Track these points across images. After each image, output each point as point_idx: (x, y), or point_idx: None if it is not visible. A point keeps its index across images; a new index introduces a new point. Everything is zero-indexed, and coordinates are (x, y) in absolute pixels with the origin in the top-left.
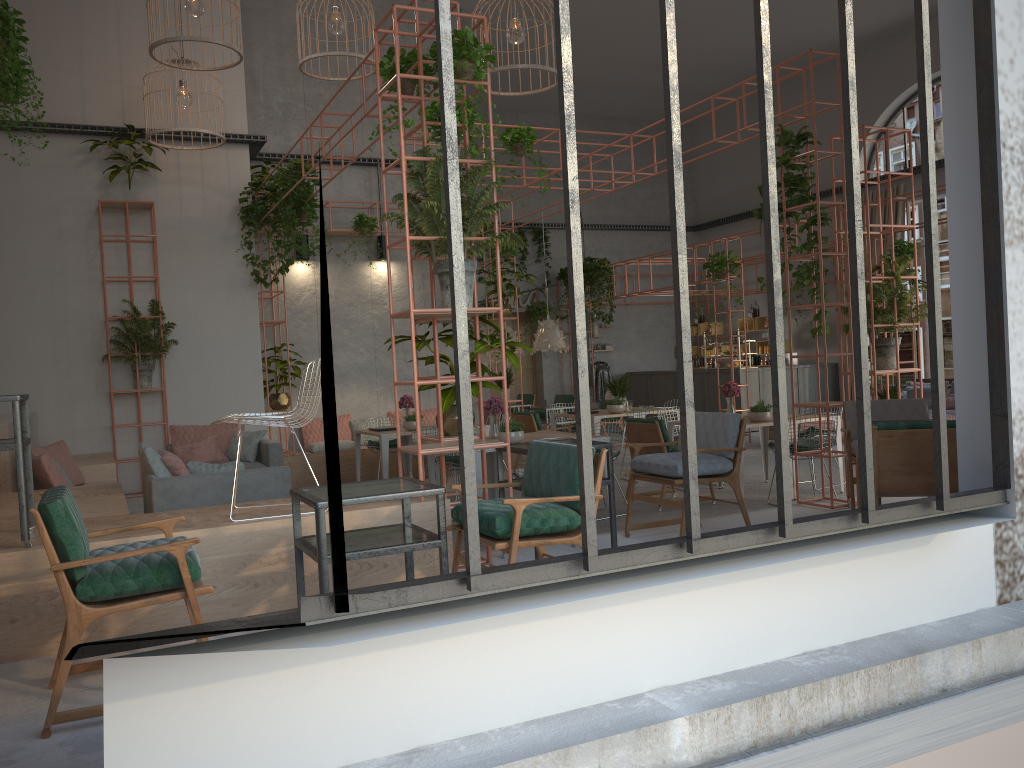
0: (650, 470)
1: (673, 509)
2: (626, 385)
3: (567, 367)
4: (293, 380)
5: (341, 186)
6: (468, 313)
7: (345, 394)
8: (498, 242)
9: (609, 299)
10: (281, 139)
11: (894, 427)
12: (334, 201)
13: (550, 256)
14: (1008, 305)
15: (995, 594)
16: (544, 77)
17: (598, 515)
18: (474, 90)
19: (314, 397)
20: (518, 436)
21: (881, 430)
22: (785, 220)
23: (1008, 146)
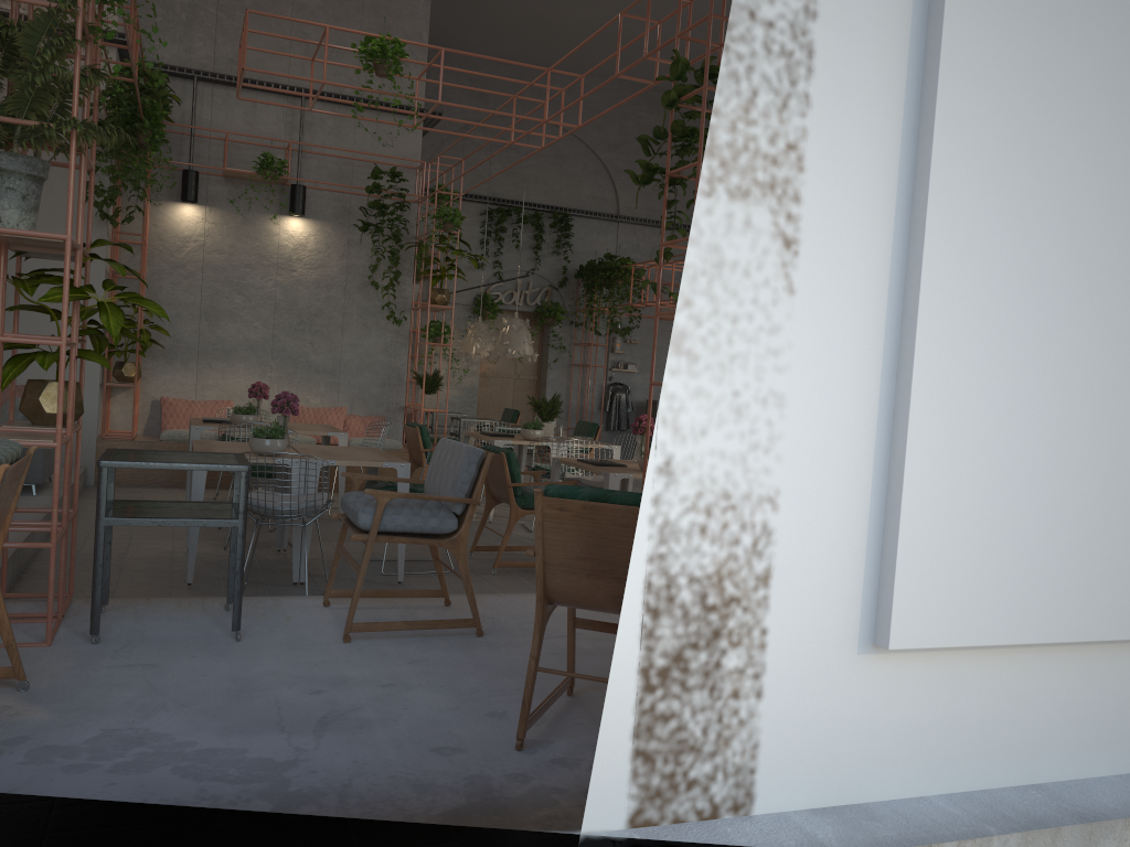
0: (347, 515)
1: (515, 574)
2: (557, 407)
3: (578, 384)
4: (161, 349)
5: (253, 117)
6: (17, 238)
7: (228, 375)
8: (75, 134)
9: (626, 307)
10: (181, 49)
11: (570, 495)
12: (234, 133)
13: (573, 249)
14: (724, 303)
15: (626, 809)
16: (575, 26)
17: (411, 568)
18: (493, 34)
19: (187, 374)
20: (272, 446)
21: (548, 497)
22: (666, 188)
23: (762, 19)
